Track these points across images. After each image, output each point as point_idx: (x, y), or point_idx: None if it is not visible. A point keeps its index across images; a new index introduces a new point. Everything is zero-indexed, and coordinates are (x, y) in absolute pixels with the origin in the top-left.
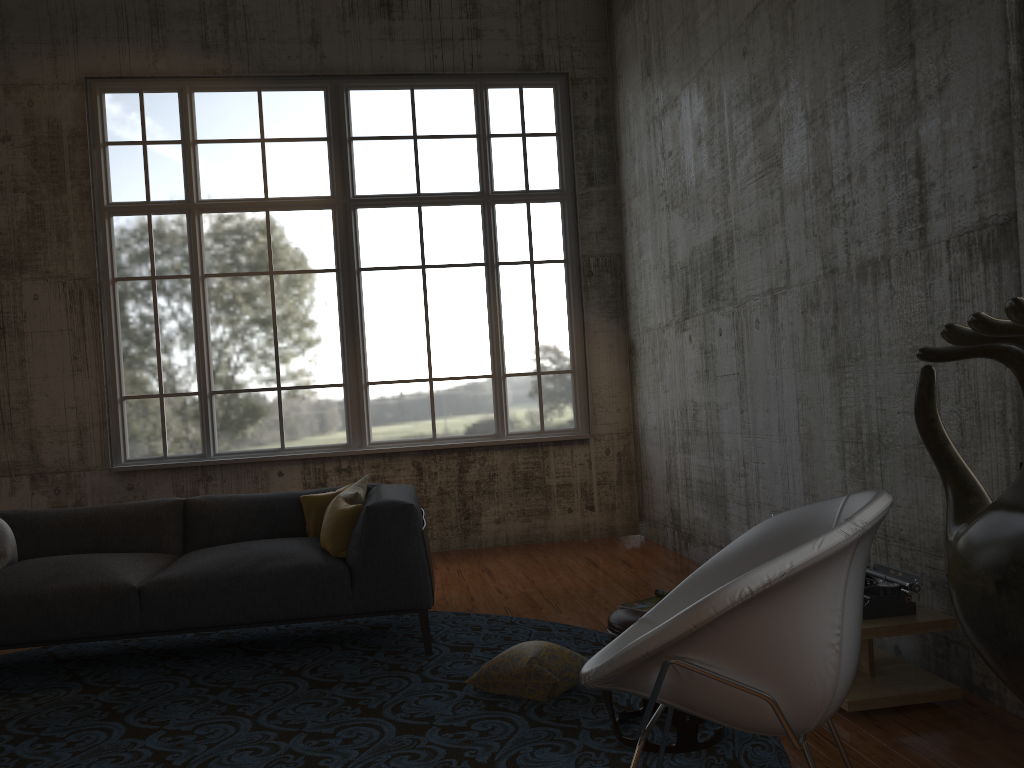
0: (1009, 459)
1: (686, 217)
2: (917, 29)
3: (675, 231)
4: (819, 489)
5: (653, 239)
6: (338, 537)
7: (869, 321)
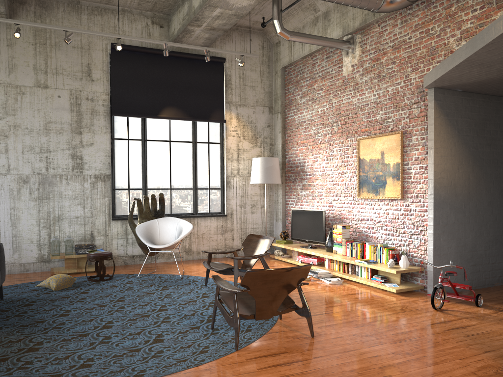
0: (106, 218)
1: None
2: (83, 129)
3: None
4: (23, 234)
5: None
6: None
7: (57, 188)
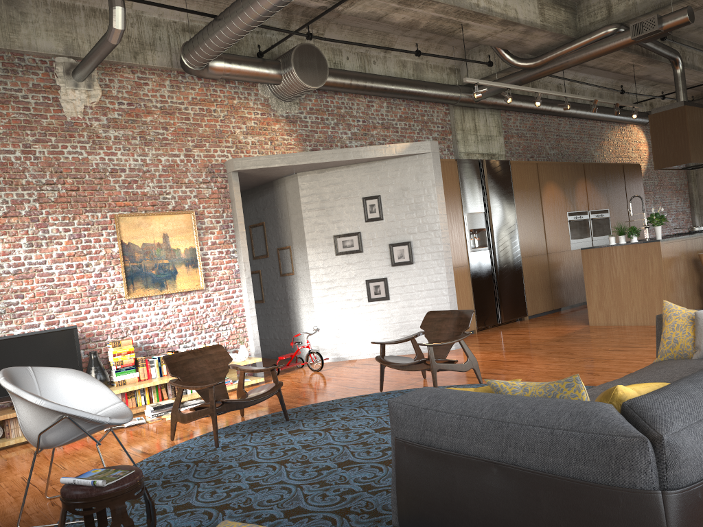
0: None
1: None
2: None
3: None
4: None
5: None
6: None
7: None
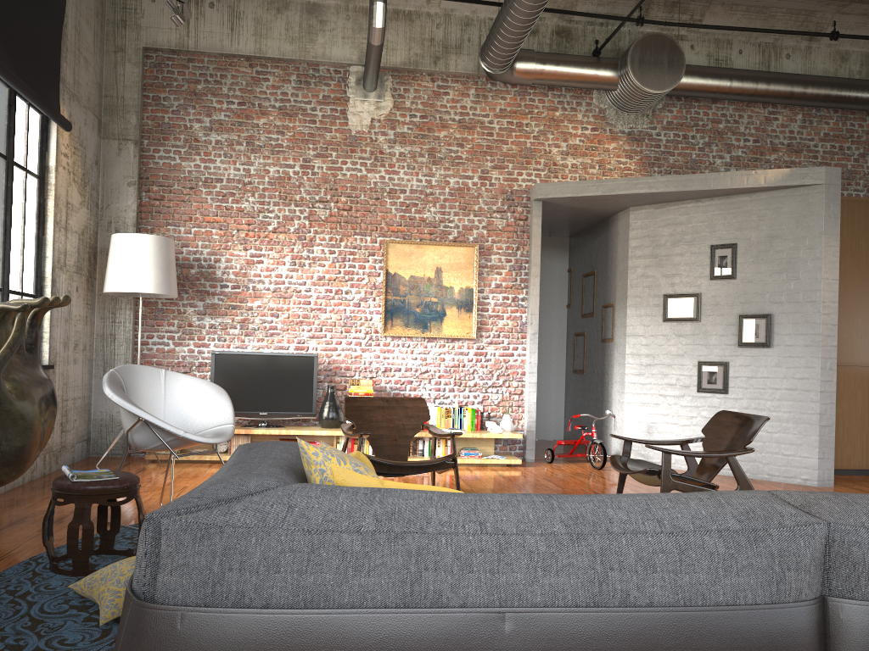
0: None
1: None
2: None
3: None
4: None
5: None
6: None
7: None
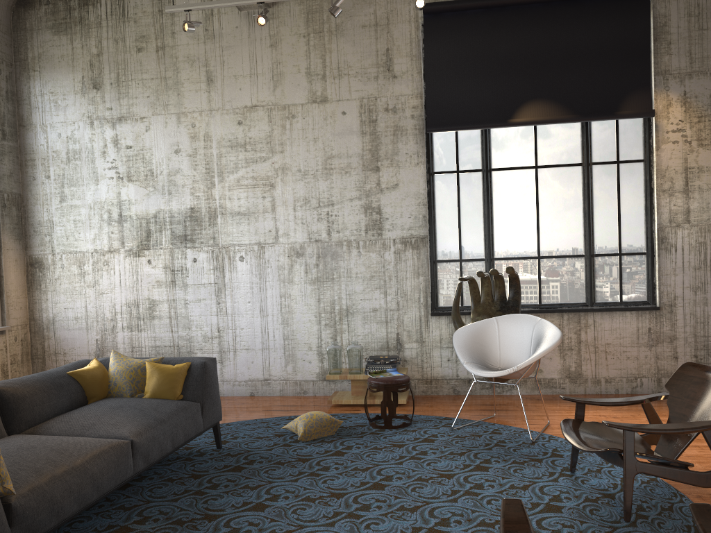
0: (421, 312)
1: (152, 190)
2: (381, 162)
3: (132, 195)
4: (298, 335)
5: (91, 194)
6: (179, 386)
7: (343, 263)
